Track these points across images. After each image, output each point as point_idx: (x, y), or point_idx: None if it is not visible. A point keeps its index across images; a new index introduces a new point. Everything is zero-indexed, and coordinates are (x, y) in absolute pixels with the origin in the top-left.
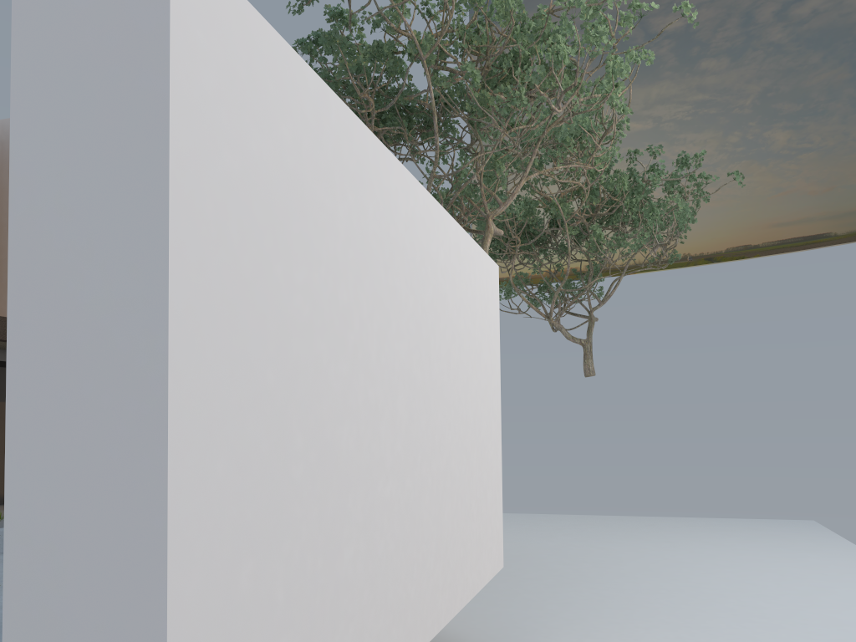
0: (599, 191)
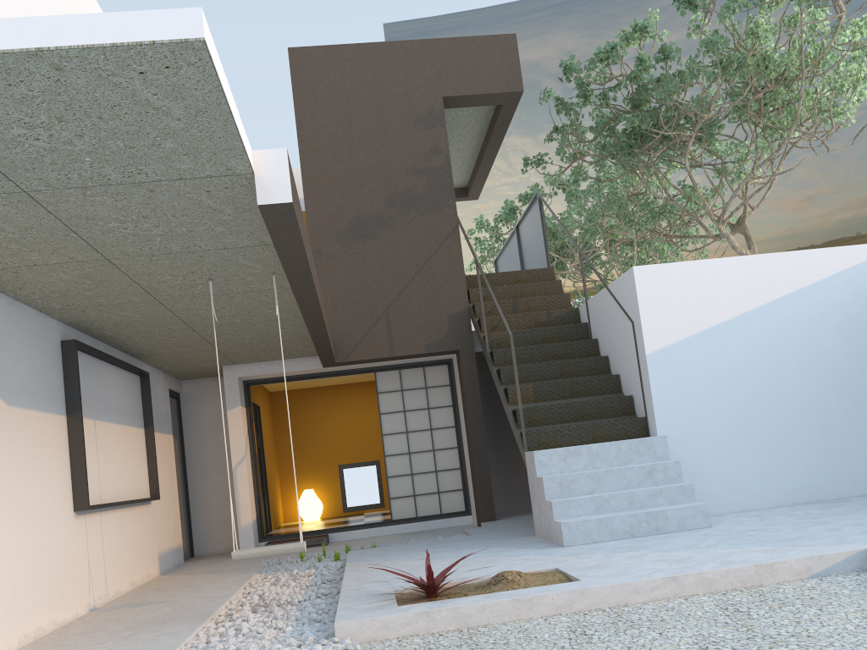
0: (637, 215)
